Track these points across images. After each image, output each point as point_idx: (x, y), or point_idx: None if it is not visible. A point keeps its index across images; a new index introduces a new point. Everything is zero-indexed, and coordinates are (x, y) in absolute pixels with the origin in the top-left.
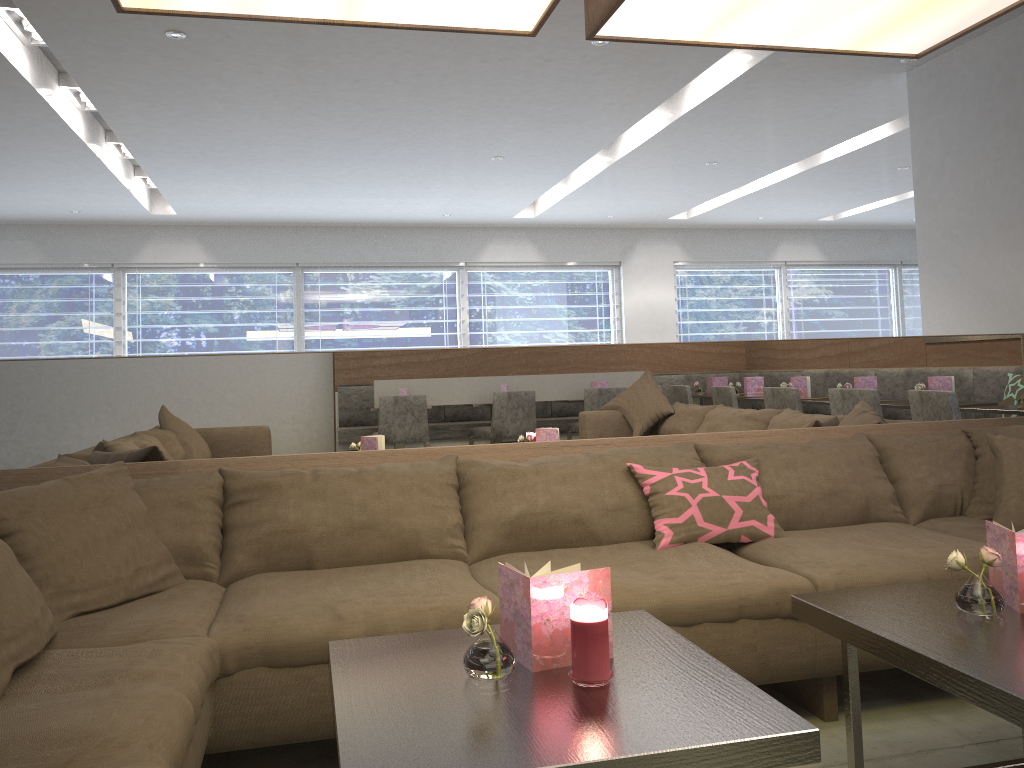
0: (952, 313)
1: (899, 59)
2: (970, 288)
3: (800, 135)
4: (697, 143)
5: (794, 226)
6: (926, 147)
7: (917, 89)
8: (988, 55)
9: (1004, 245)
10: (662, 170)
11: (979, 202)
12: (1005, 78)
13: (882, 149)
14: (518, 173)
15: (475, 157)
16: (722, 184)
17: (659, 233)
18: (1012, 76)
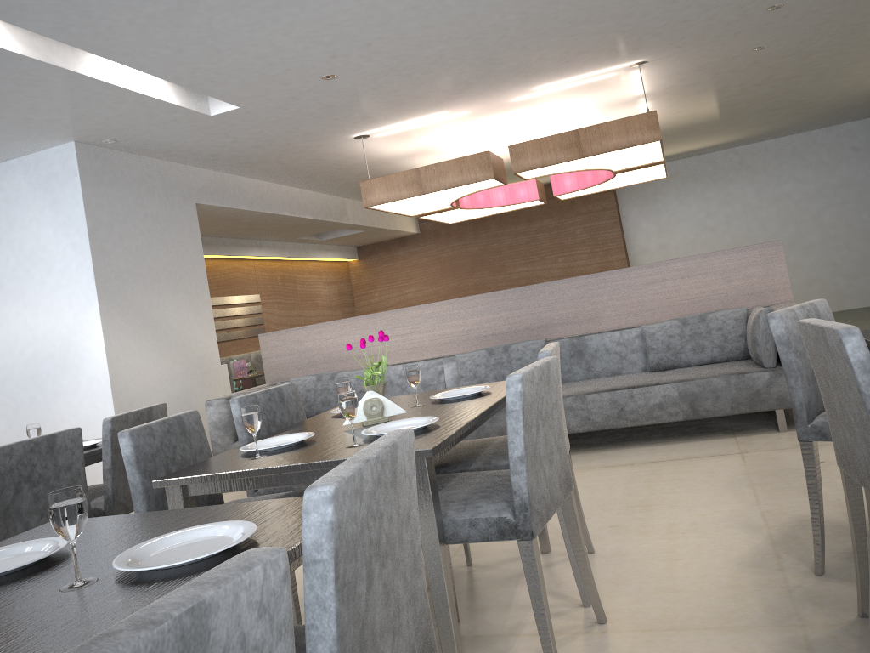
0: (128, 335)
1: (113, 139)
2: (139, 317)
3: None
4: None
5: None
6: (98, 208)
7: (86, 160)
8: (137, 169)
9: (158, 291)
10: None
11: (140, 260)
12: (149, 189)
13: None
14: None
15: None
16: None
17: None
18: (152, 190)
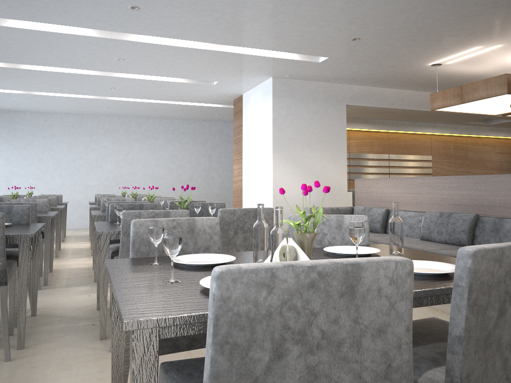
0: (287, 169)
1: (288, 75)
2: (295, 161)
3: (182, 71)
4: (169, 55)
5: None
6: (280, 108)
7: (277, 85)
8: (308, 88)
9: (310, 150)
10: (97, 50)
11: (301, 134)
12: (314, 98)
13: (151, 83)
14: (76, 11)
15: (135, 0)
16: (57, 63)
17: None
18: (316, 98)
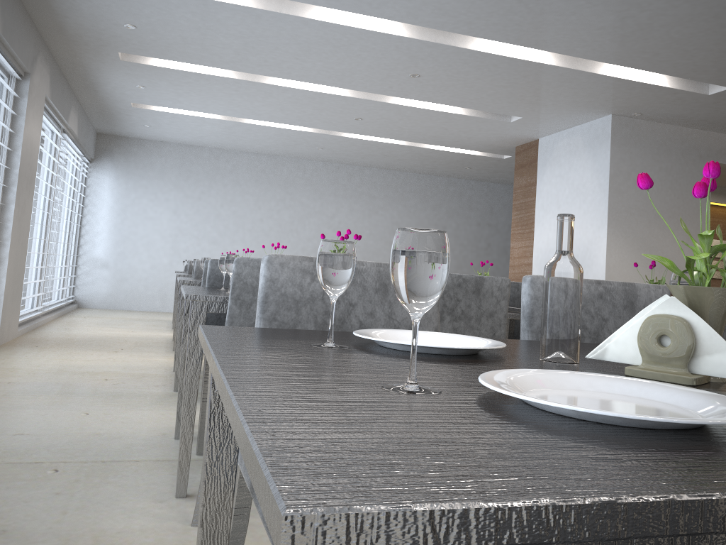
0: (626, 252)
1: (638, 112)
2: (638, 242)
3: (487, 98)
4: (493, 73)
5: (92, 96)
6: (620, 161)
7: (617, 127)
8: (660, 134)
9: (658, 226)
10: (396, 60)
11: (648, 201)
12: (667, 149)
13: (423, 114)
14: None
15: None
16: (319, 77)
17: (46, 53)
18: (670, 150)
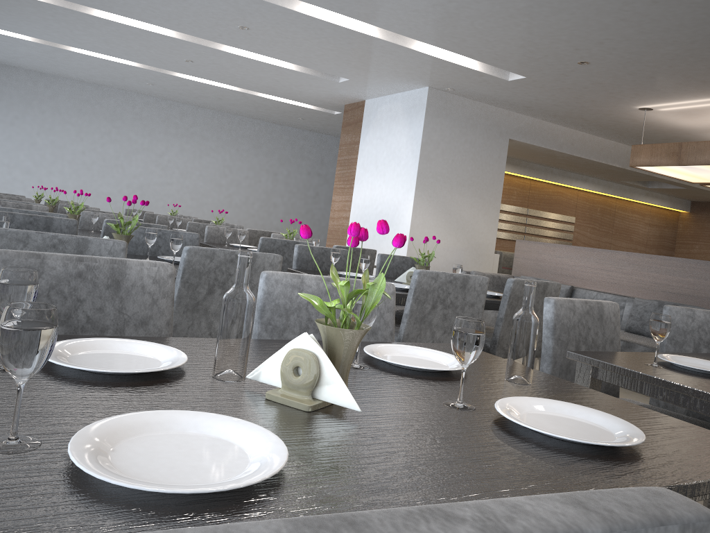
0: (429, 214)
1: (451, 88)
2: (440, 205)
3: (315, 57)
4: (320, 36)
5: None
6: (432, 131)
7: (432, 99)
8: (469, 109)
9: (459, 192)
10: (224, 10)
11: (452, 169)
12: (473, 124)
13: (254, 64)
14: None
15: None
16: (144, 15)
17: None
18: (476, 125)
